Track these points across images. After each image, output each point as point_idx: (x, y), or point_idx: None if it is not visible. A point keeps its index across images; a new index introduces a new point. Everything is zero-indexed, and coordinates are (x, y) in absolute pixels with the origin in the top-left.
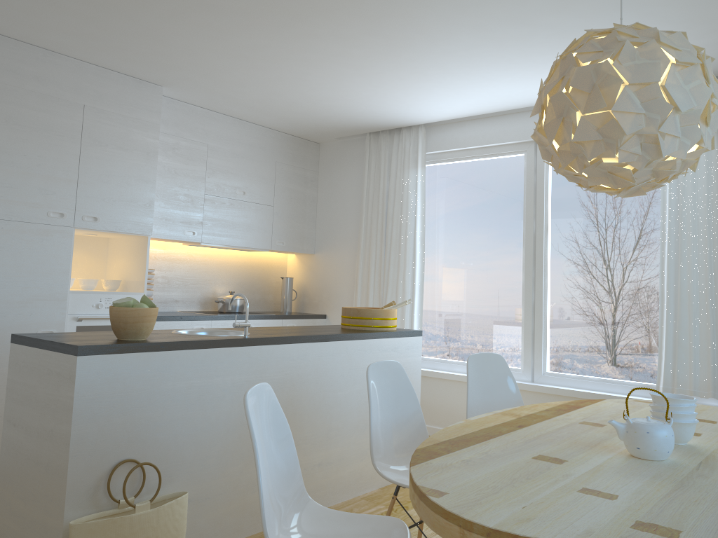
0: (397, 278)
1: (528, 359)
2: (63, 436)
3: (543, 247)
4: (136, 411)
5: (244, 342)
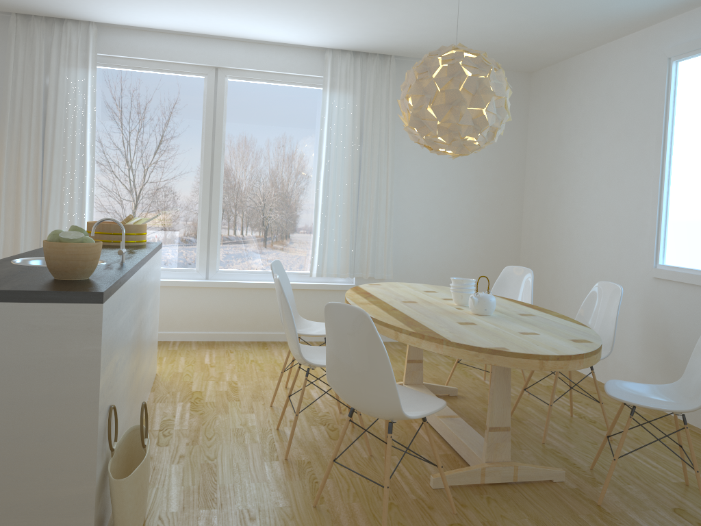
0: (63, 186)
1: (203, 261)
2: (81, 396)
3: (220, 164)
4: (113, 355)
5: (134, 269)
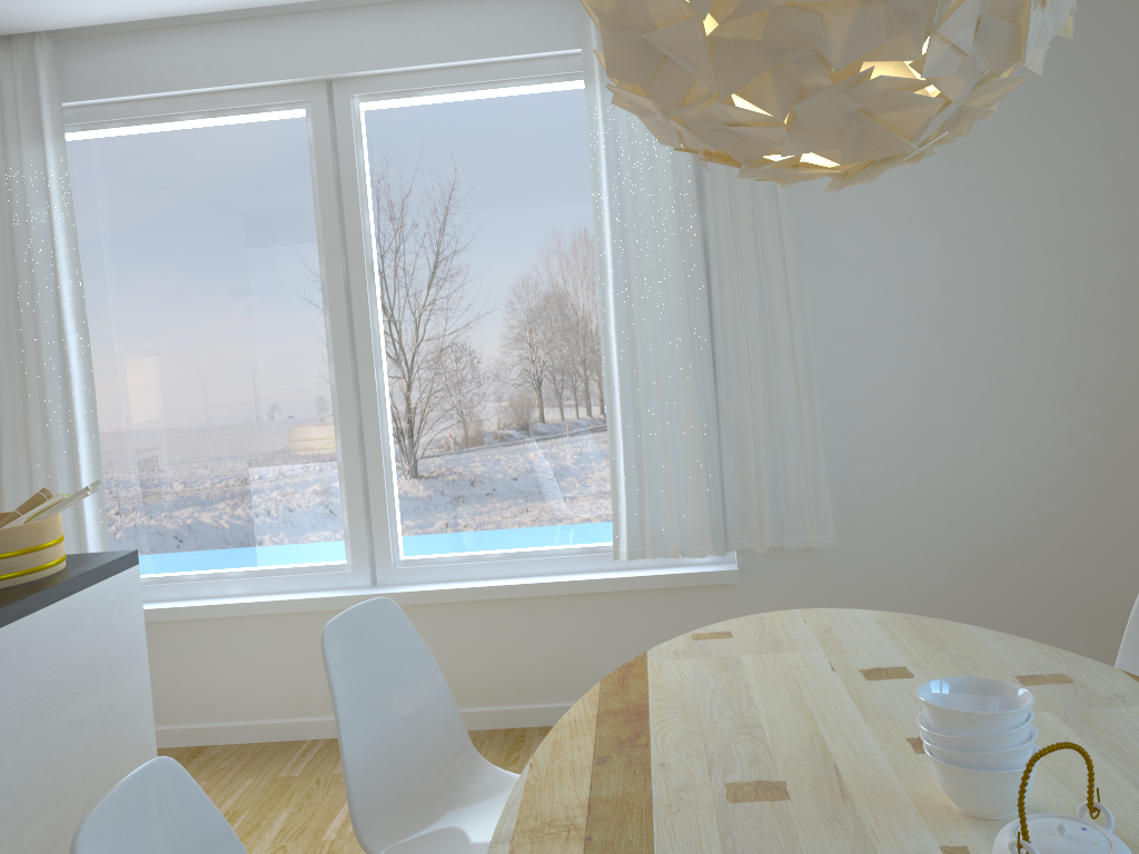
0: (26, 411)
1: (361, 542)
2: None
3: (368, 308)
4: None
5: None
